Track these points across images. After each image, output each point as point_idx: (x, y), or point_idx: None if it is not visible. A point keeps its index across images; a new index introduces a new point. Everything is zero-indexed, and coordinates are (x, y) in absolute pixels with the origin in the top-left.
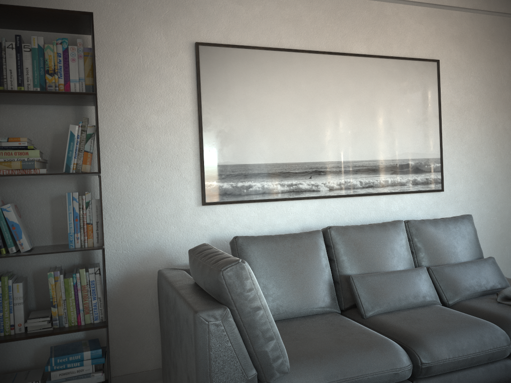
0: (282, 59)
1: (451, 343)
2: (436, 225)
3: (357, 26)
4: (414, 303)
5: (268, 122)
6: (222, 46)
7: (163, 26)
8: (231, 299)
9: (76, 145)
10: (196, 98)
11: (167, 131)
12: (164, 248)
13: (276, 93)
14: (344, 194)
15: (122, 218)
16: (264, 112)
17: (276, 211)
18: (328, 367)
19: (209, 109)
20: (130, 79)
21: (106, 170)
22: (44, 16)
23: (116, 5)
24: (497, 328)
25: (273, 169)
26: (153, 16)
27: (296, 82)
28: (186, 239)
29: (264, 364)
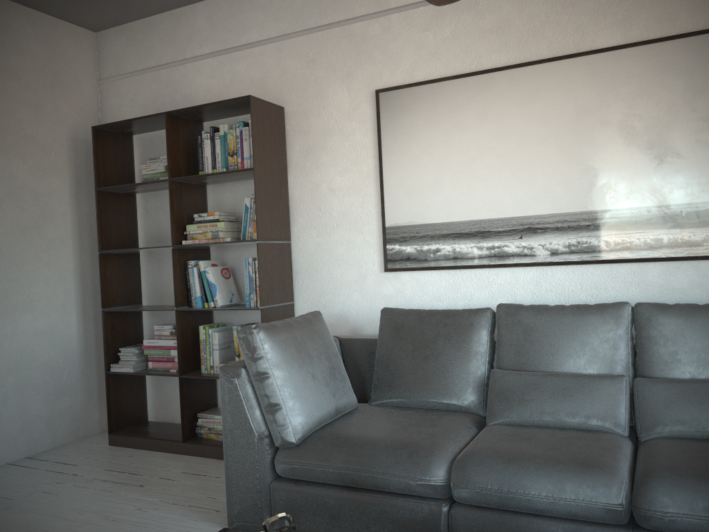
0: (479, 85)
1: (505, 471)
2: (692, 313)
3: (603, 5)
4: (566, 422)
5: (461, 170)
6: (404, 87)
7: (346, 80)
8: (245, 360)
9: (250, 216)
10: (378, 152)
11: (351, 192)
12: (348, 315)
13: (471, 130)
14: (576, 260)
15: (312, 282)
16: (455, 157)
17: (473, 281)
18: (342, 451)
19: (390, 163)
20: (317, 143)
21: (298, 236)
22: (226, 106)
23: (304, 71)
24: (605, 475)
25: (467, 228)
26: (337, 72)
27: (499, 111)
28: (370, 307)
29: (272, 428)
